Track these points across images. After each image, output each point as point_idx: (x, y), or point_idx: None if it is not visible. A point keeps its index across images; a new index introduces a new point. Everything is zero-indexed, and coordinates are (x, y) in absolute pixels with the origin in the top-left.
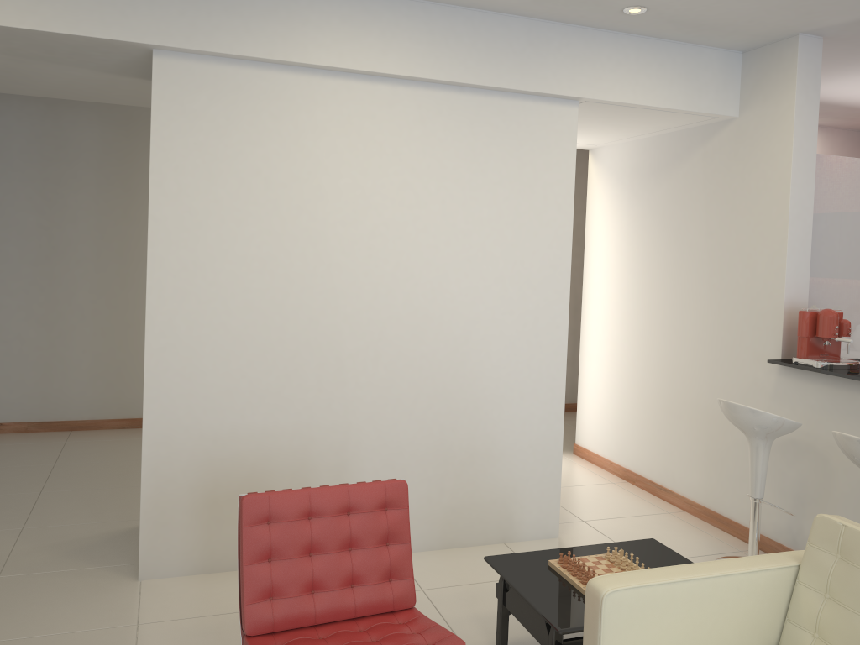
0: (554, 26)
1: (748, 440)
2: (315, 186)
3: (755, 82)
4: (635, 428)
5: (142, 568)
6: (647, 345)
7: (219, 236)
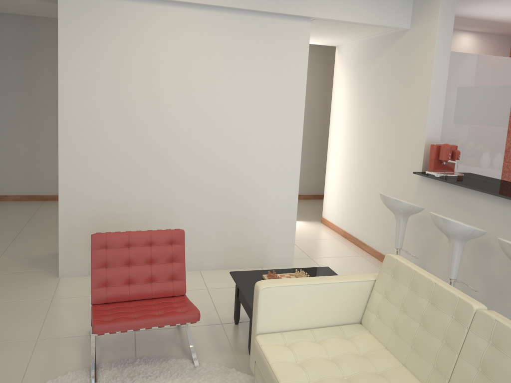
0: None
1: (395, 216)
2: (152, 67)
3: (419, 8)
4: (350, 209)
5: (60, 272)
6: (359, 162)
7: (98, 95)
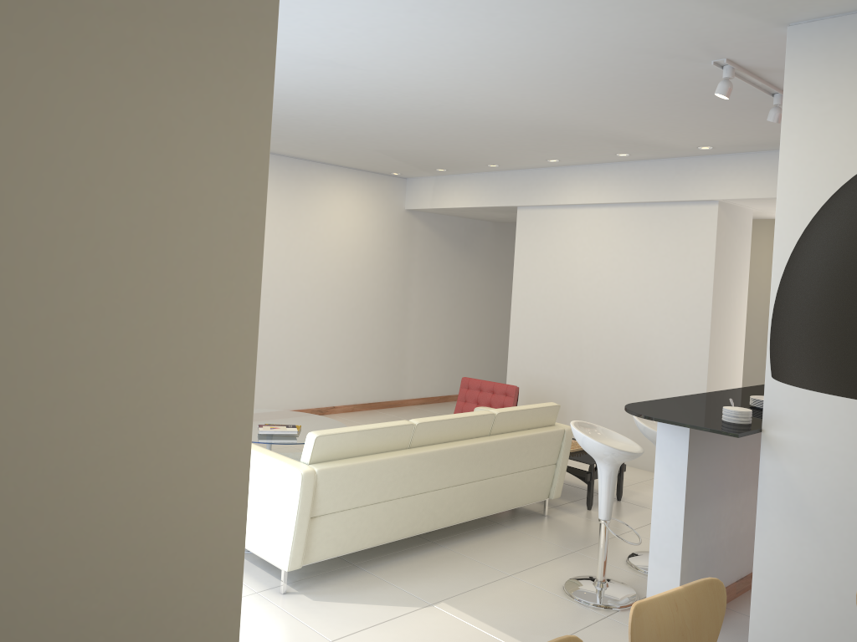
0: (693, 159)
1: None
2: (573, 261)
3: None
4: None
5: None
6: None
7: (536, 285)
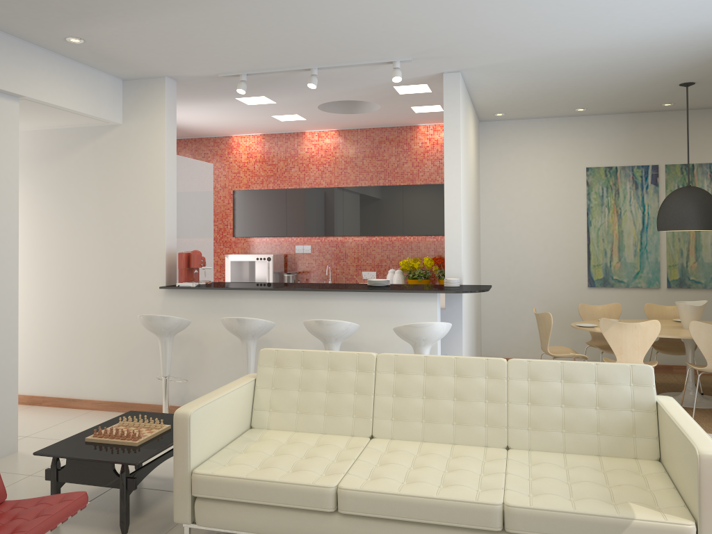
0: (4, 36)
1: (160, 339)
2: None
3: (134, 102)
4: (39, 361)
5: None
6: (48, 293)
7: None
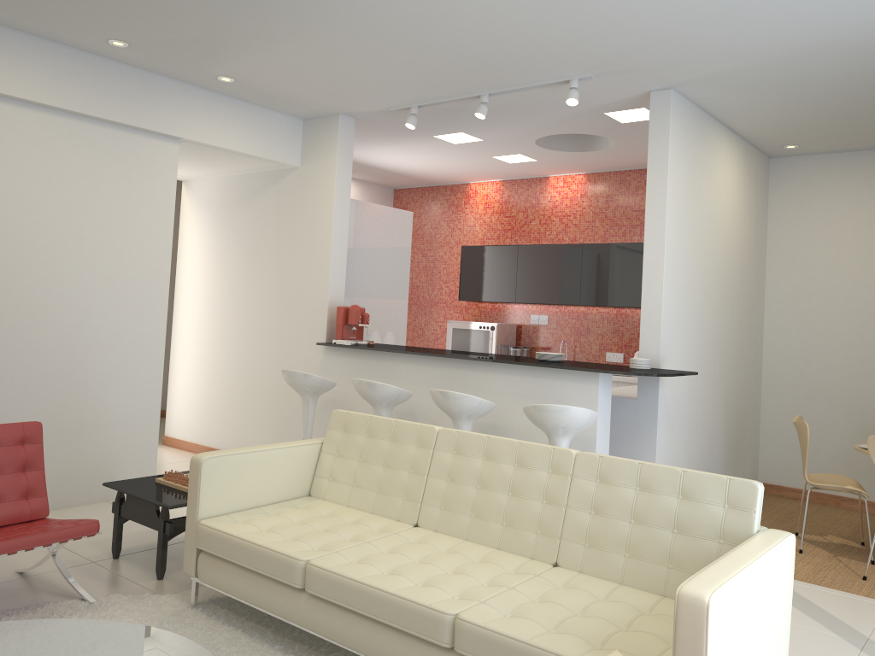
0: (162, 79)
1: (302, 398)
2: None
3: (312, 143)
4: (218, 412)
5: None
6: (230, 342)
7: None
